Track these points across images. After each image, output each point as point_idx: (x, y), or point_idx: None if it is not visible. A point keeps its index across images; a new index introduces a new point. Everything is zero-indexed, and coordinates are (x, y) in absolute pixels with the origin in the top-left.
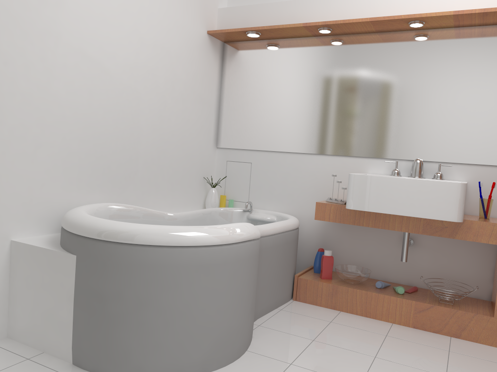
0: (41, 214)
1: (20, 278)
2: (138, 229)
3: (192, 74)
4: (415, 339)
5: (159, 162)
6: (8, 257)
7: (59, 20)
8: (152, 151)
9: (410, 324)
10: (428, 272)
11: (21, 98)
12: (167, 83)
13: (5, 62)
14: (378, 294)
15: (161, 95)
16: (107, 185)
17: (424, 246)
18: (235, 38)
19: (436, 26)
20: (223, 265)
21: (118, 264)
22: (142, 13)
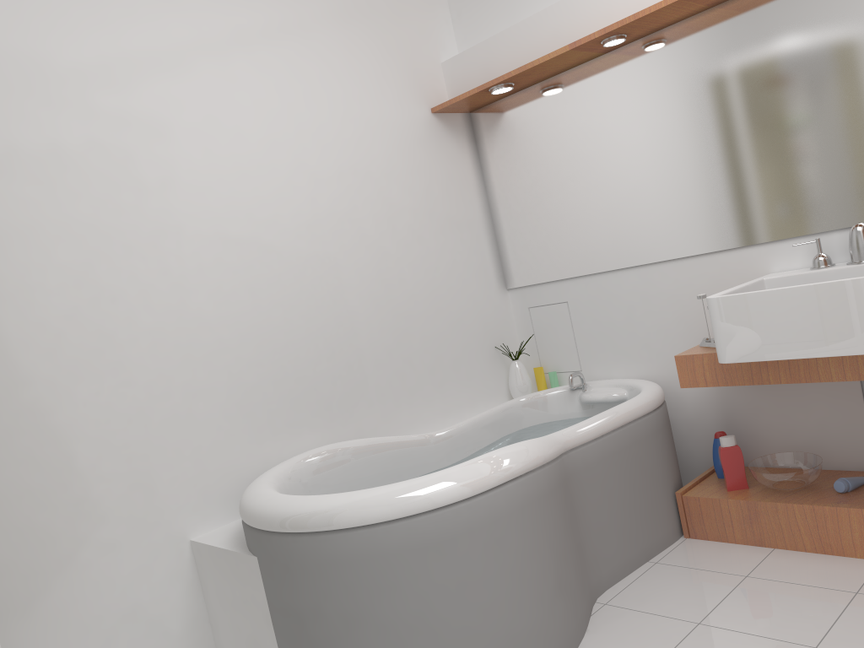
0: (225, 491)
1: (212, 593)
2: (318, 507)
3: (423, 189)
4: None
5: (401, 350)
6: (192, 565)
7: (173, 207)
8: (384, 339)
9: None
10: None
11: (149, 338)
12: (379, 222)
13: (112, 298)
14: (836, 507)
15: (375, 245)
16: (320, 417)
17: None
18: (481, 103)
19: None
20: (467, 535)
21: (304, 566)
22: (304, 135)
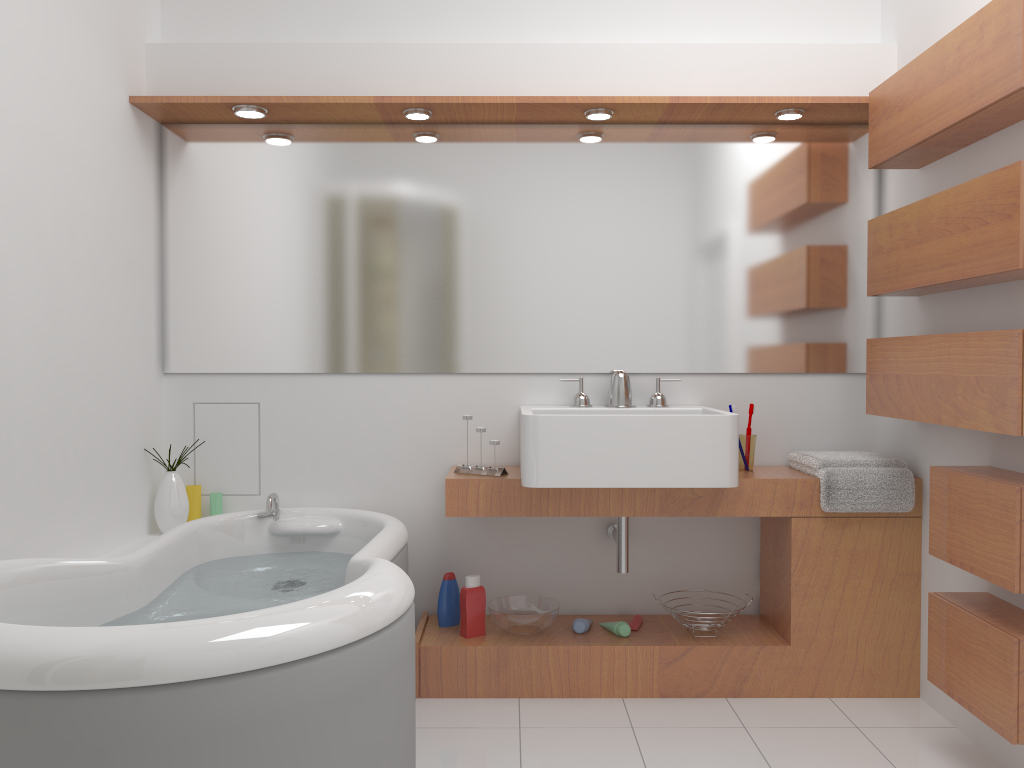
0: None
1: None
2: (194, 639)
3: (109, 201)
4: (681, 720)
5: (56, 429)
6: None
7: None
8: (41, 405)
9: (655, 691)
10: (652, 583)
11: None
12: (60, 226)
13: None
14: (591, 646)
15: (51, 258)
16: None
17: (642, 534)
18: (195, 118)
19: (628, 121)
20: (387, 676)
21: (148, 746)
22: None
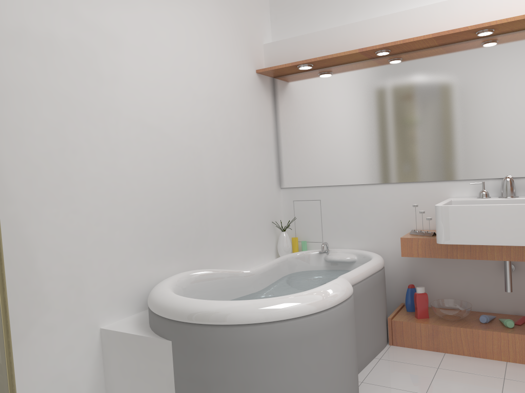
0: (124, 295)
1: (114, 367)
2: (233, 308)
3: (248, 118)
4: None
5: (227, 216)
6: (99, 346)
7: (117, 96)
8: (220, 207)
9: None
10: None
11: (92, 182)
12: (224, 133)
13: (73, 150)
14: (486, 331)
15: (221, 147)
16: (182, 252)
17: None
18: (285, 73)
19: (507, 31)
20: (324, 332)
21: (217, 348)
22: (193, 68)
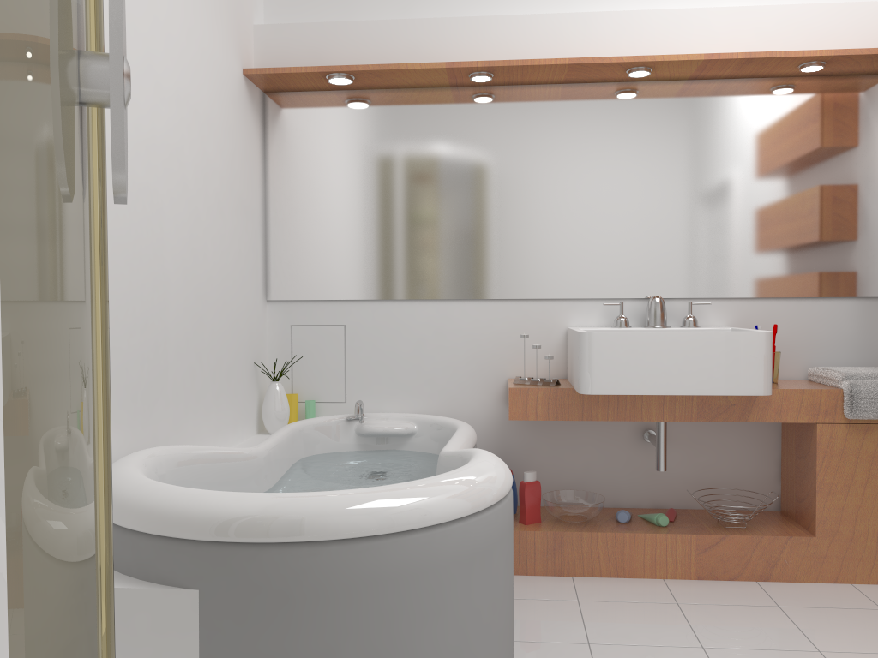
0: None
1: None
2: (356, 503)
3: (229, 156)
4: (719, 598)
5: (196, 342)
6: None
7: None
8: (186, 322)
9: (692, 574)
10: (683, 482)
11: None
12: (197, 175)
13: None
14: (635, 533)
15: (192, 201)
16: (126, 409)
17: (674, 439)
18: (293, 86)
19: (663, 77)
20: (500, 543)
21: (322, 591)
22: (156, 27)
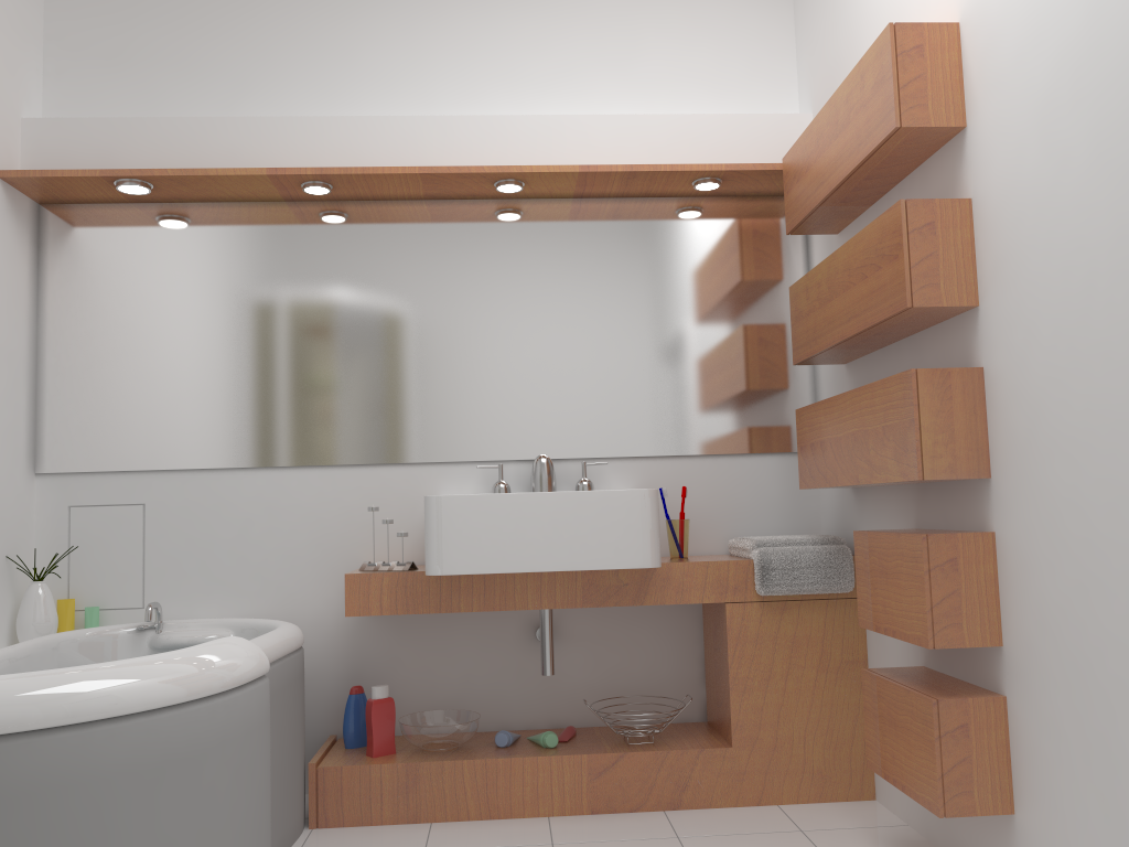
0: None
1: None
2: None
3: None
4: (609, 834)
5: None
6: None
7: None
8: None
9: (585, 807)
10: (588, 691)
11: None
12: None
13: None
14: (511, 758)
15: None
16: None
17: (574, 636)
18: (76, 196)
19: (543, 194)
20: (219, 750)
21: None
22: None
